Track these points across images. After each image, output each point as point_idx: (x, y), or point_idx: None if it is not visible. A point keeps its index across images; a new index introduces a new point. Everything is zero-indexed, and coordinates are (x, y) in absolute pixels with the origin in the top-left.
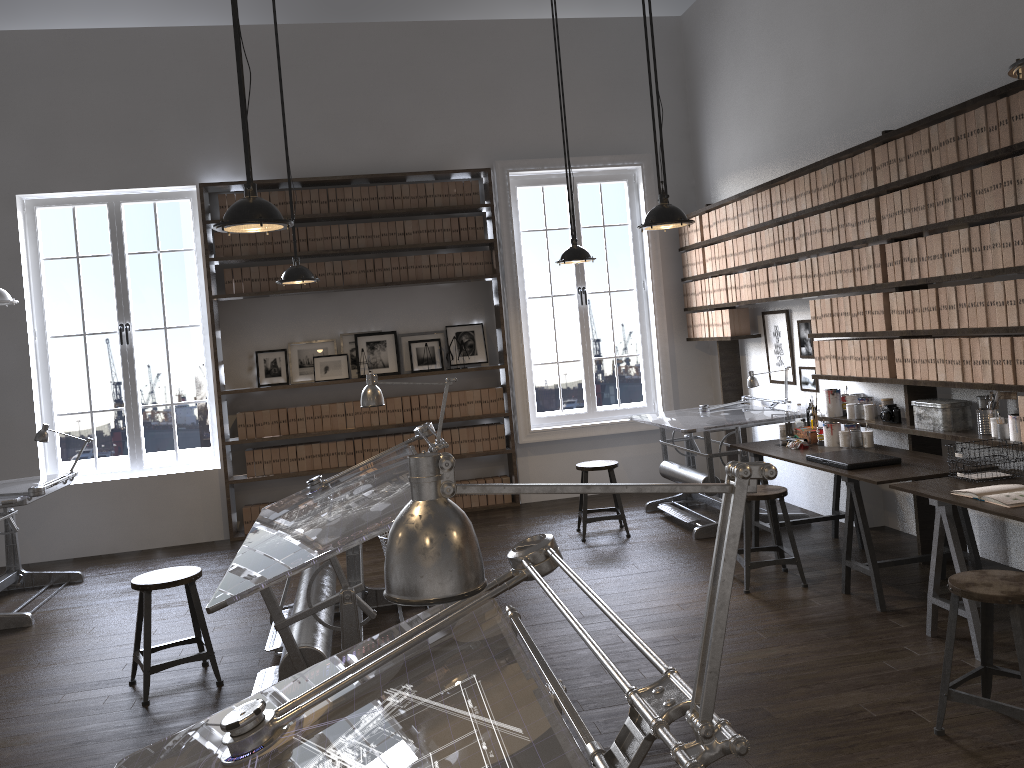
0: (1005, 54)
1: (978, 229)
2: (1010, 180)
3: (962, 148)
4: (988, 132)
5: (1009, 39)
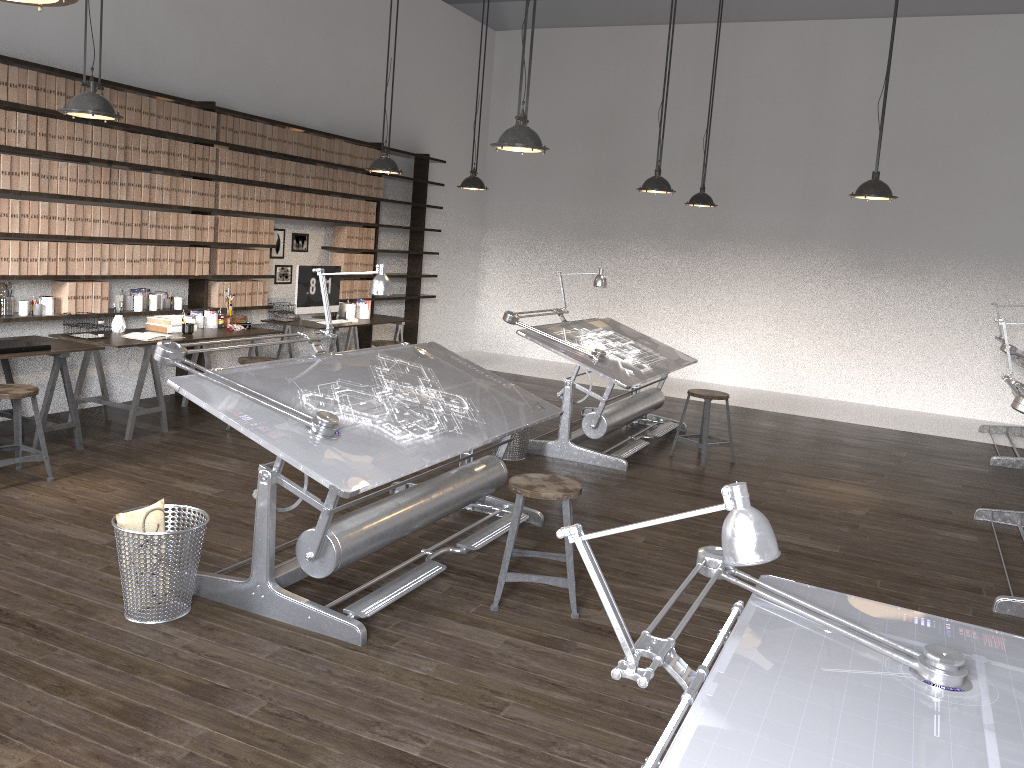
0: (22, 31)
1: (49, 162)
2: (81, 138)
3: (41, 98)
4: (65, 98)
5: (27, 23)
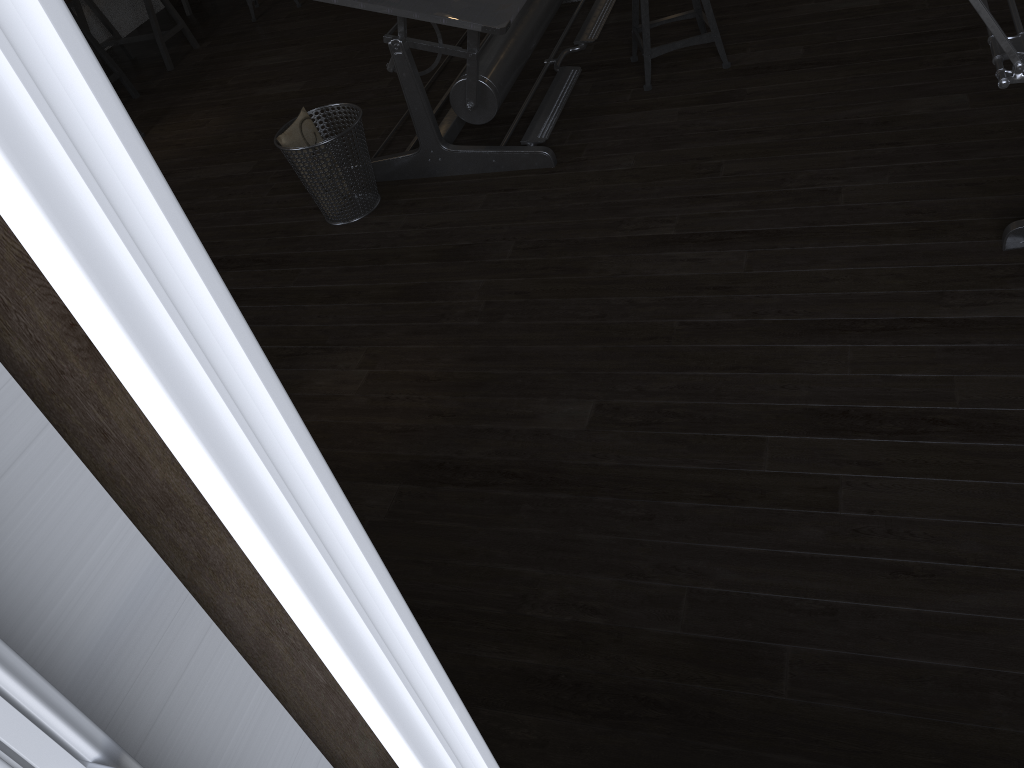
0: None
1: None
2: None
3: None
4: None
5: None
